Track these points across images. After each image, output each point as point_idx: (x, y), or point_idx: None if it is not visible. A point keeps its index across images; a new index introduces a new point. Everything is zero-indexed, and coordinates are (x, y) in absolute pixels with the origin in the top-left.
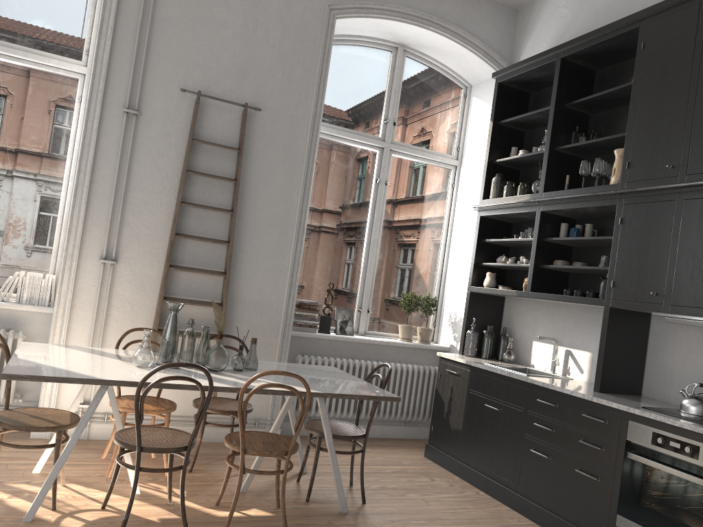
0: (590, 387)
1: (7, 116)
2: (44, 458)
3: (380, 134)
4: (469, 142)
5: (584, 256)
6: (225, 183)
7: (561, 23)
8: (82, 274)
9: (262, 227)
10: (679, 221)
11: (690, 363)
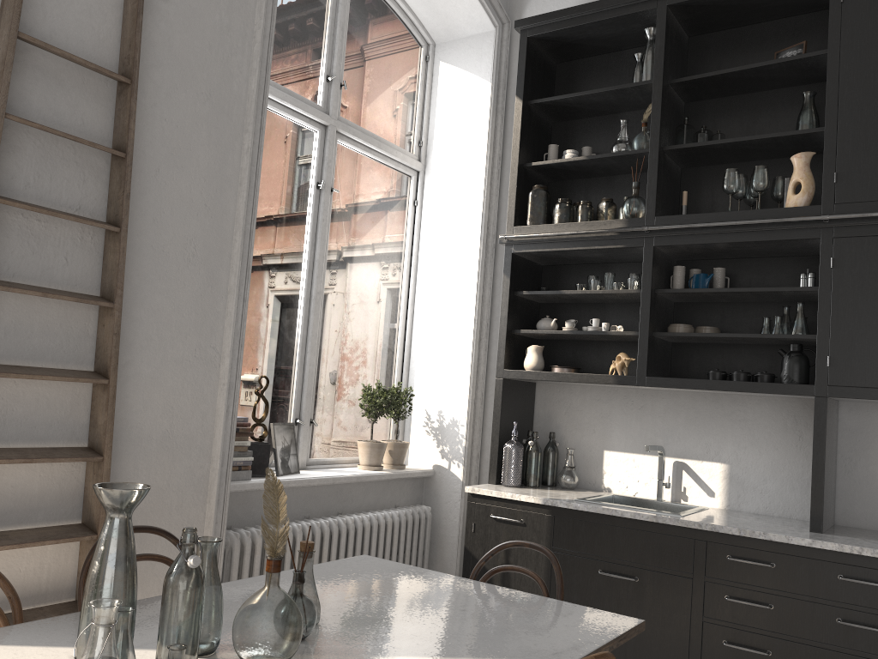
0: (774, 522)
1: None
2: None
3: (320, 100)
4: (441, 134)
5: (699, 317)
6: (90, 157)
7: None
8: None
9: (171, 265)
10: None
11: None
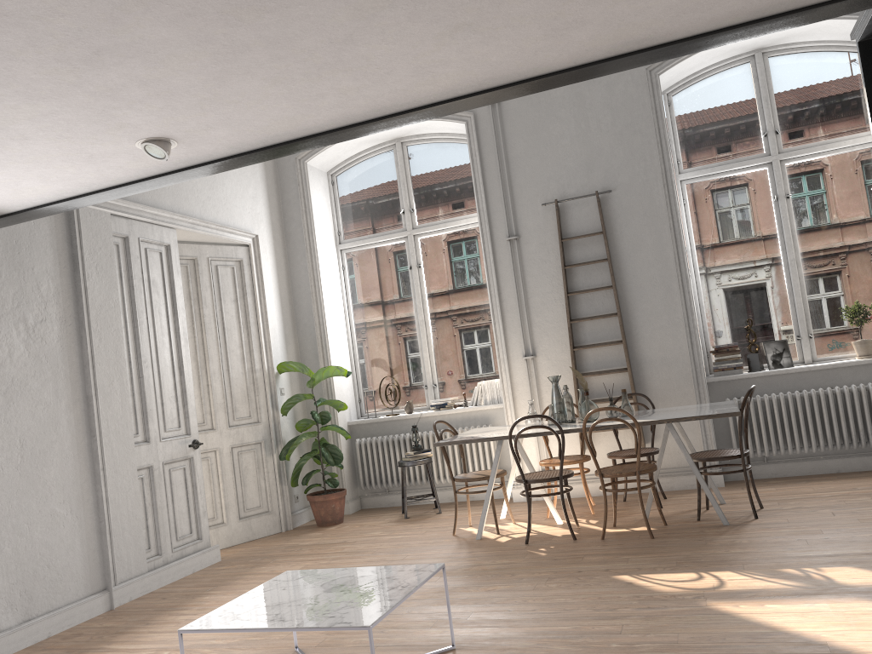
0: None
1: (447, 272)
2: (504, 507)
3: (763, 149)
4: None
5: None
6: (601, 264)
7: None
8: (514, 372)
9: (646, 290)
10: None
11: None
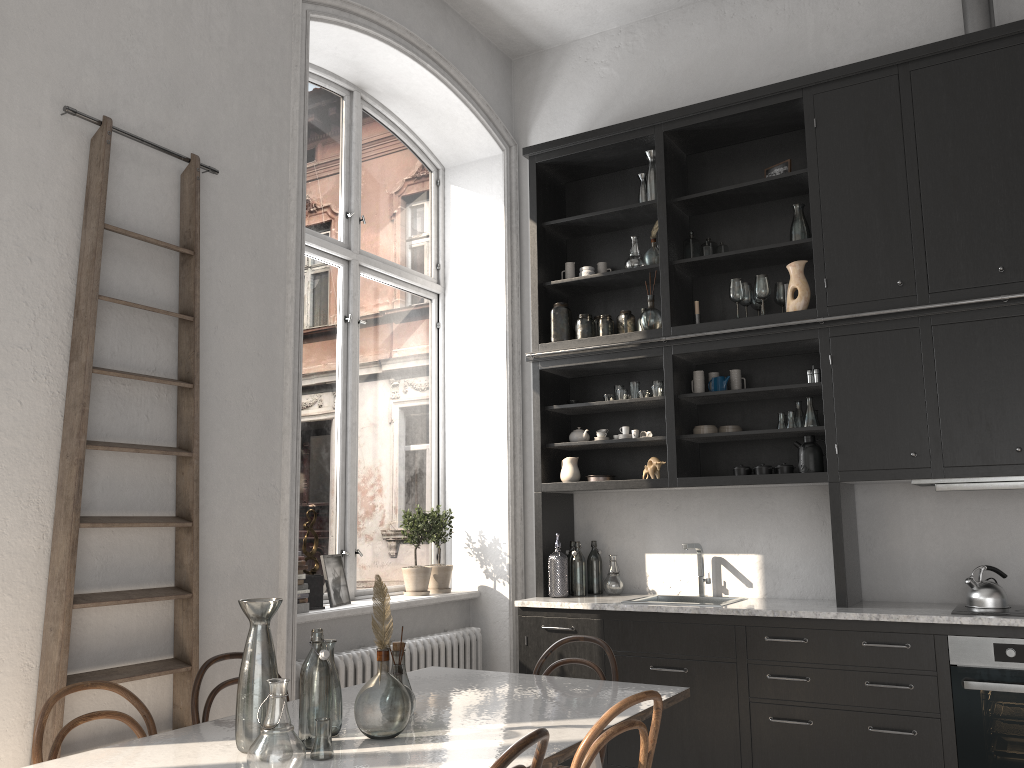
0: (806, 603)
1: None
2: None
3: (341, 236)
4: (458, 256)
5: (722, 416)
6: (161, 323)
7: (603, 86)
8: None
9: (233, 412)
10: (931, 355)
11: (930, 542)
